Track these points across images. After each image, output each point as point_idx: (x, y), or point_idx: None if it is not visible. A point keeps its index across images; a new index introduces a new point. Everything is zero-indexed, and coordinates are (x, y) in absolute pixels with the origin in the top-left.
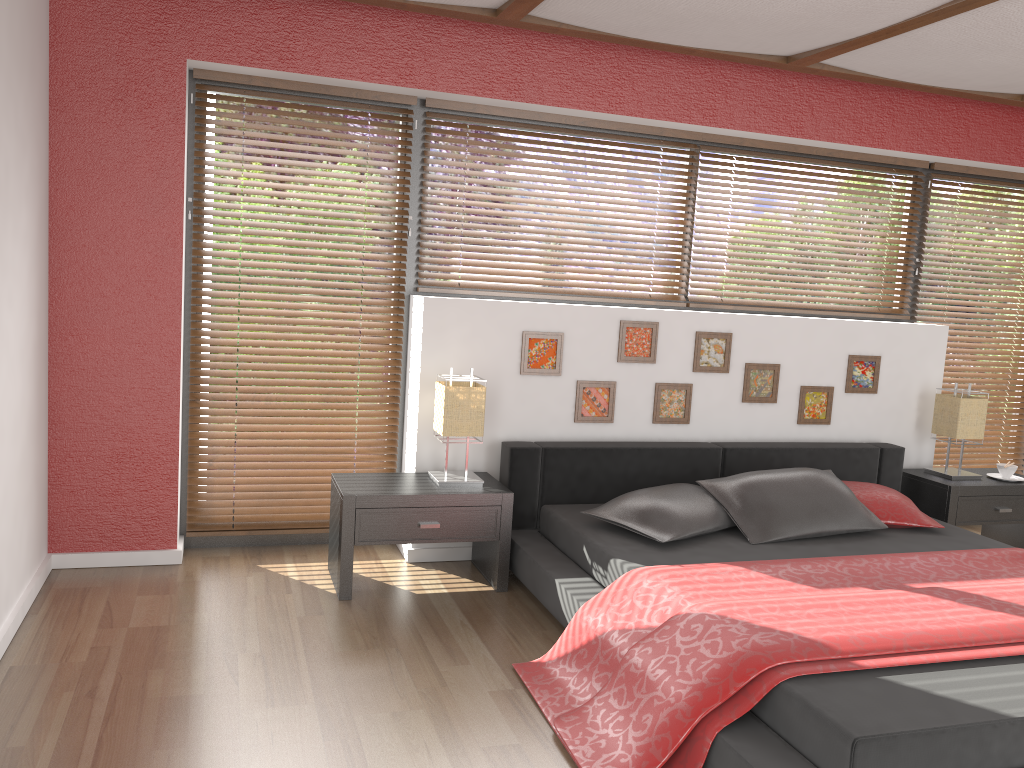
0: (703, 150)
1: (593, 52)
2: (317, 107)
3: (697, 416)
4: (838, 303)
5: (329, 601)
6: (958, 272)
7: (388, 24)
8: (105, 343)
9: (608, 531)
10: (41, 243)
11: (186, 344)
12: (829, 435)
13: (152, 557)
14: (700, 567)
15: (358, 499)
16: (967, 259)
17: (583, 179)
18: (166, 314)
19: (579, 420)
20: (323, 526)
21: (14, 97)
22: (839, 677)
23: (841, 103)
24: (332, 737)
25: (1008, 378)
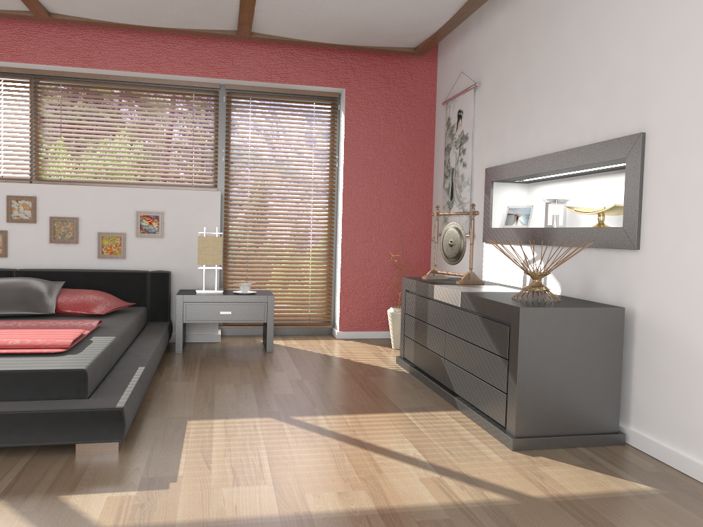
0: (41, 81)
1: None
2: None
3: (14, 252)
4: (155, 180)
5: None
6: (256, 158)
7: None
8: None
9: None
10: None
11: None
12: (127, 266)
13: None
14: None
15: None
16: (264, 149)
17: None
18: None
19: None
20: None
21: None
22: None
23: (123, 44)
24: None
25: (309, 231)
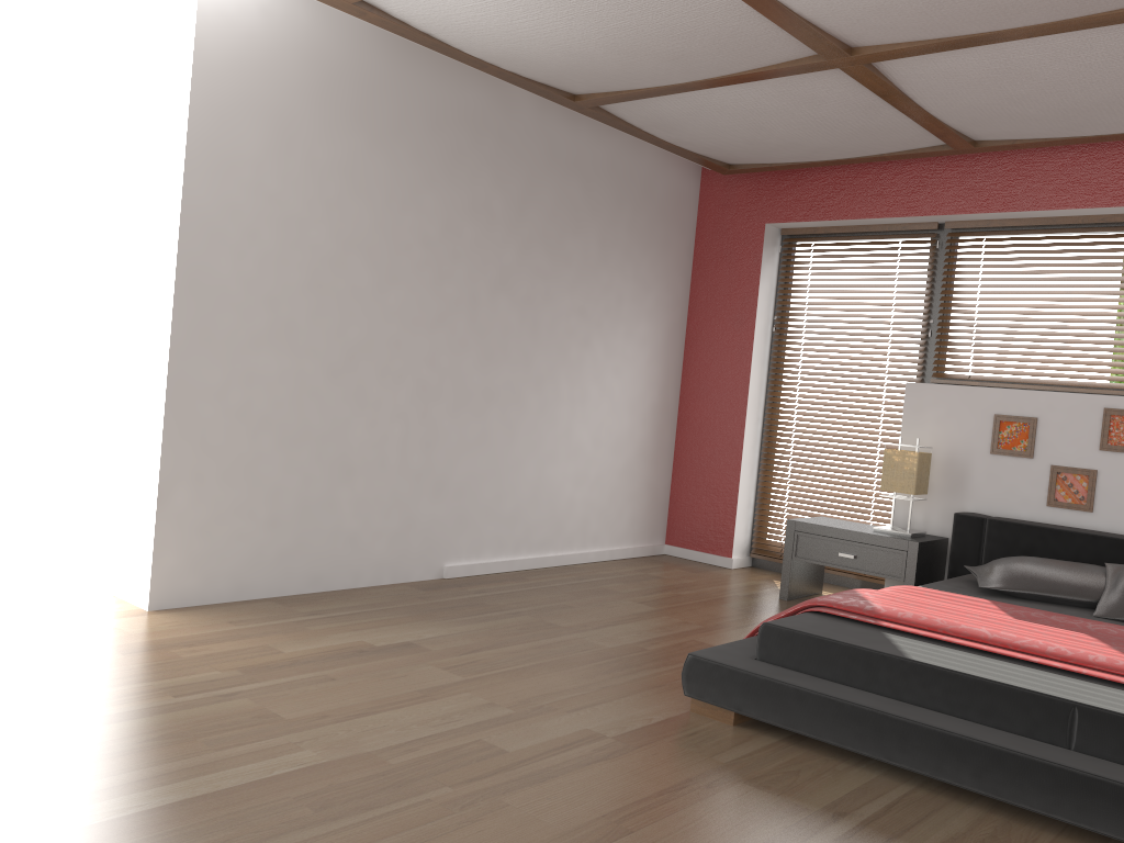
0: None
1: (1093, 153)
2: (861, 242)
3: None
4: None
5: (771, 597)
6: None
7: (900, 171)
8: (705, 411)
9: (975, 584)
10: (671, 346)
11: (765, 418)
12: None
13: (715, 559)
14: (952, 593)
15: (796, 524)
16: None
17: (1102, 273)
18: (739, 393)
19: (1051, 504)
20: (841, 570)
21: (634, 261)
22: (853, 623)
23: None
24: (637, 615)
25: None
